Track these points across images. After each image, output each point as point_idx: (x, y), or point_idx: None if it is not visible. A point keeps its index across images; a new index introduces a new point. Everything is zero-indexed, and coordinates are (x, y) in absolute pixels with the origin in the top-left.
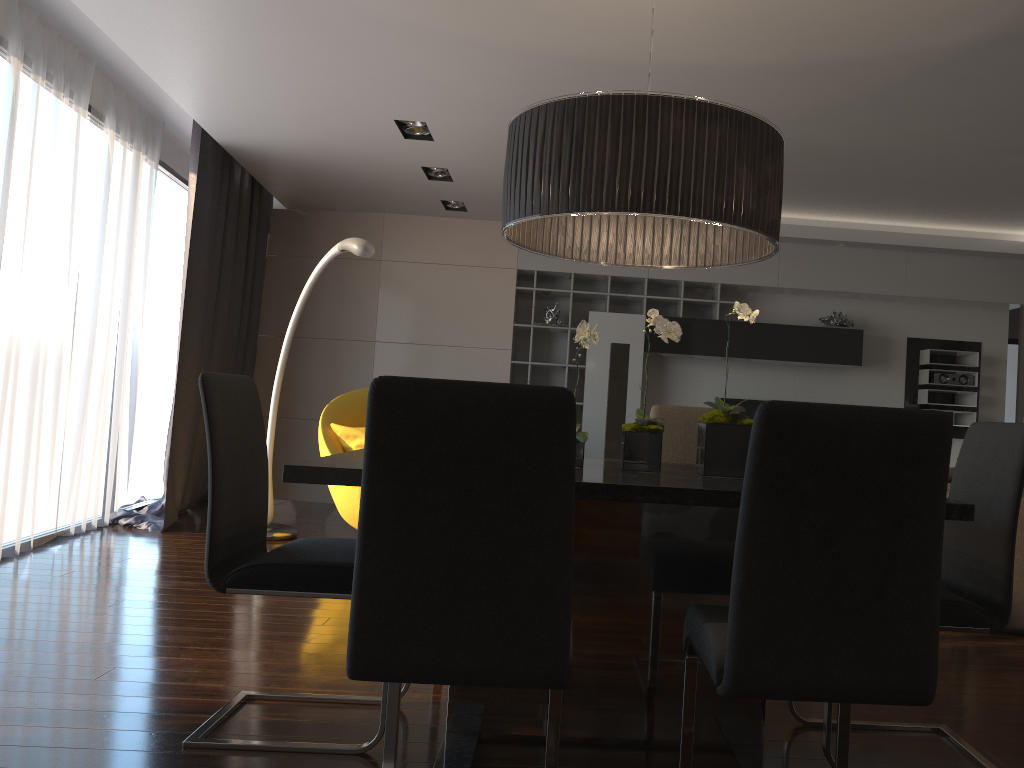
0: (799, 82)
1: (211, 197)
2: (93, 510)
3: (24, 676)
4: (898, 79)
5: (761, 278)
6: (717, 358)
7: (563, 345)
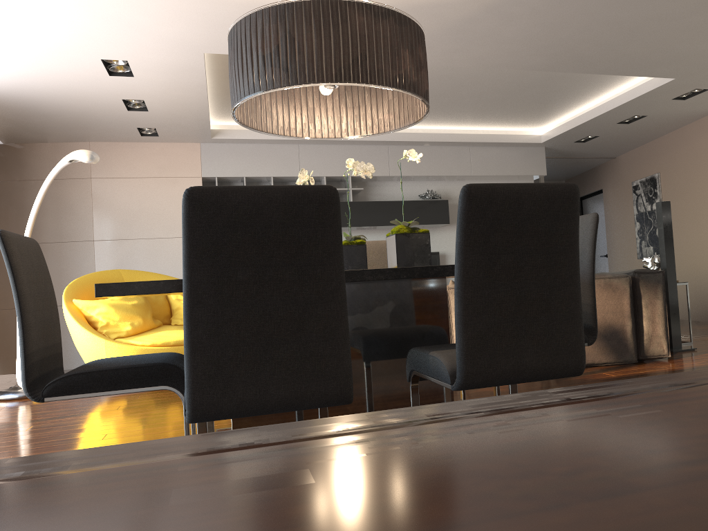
0: None
1: None
2: None
3: None
4: (469, 17)
5: (378, 170)
6: (354, 228)
7: None
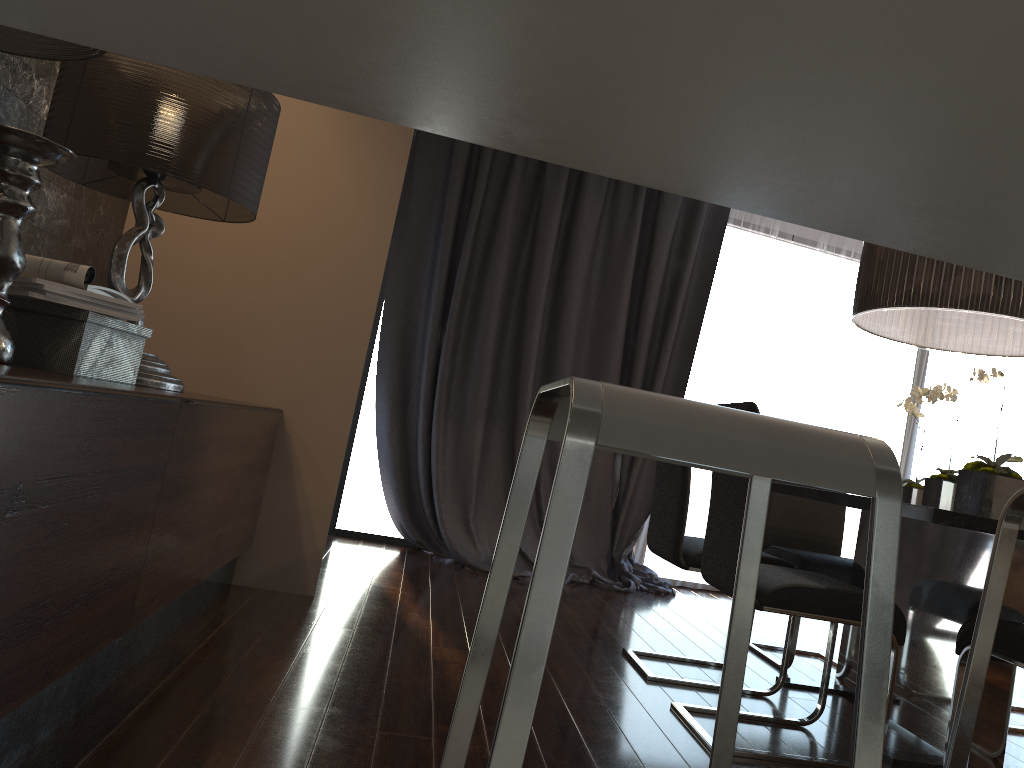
0: None
1: None
2: None
3: (781, 626)
4: None
5: None
6: None
7: None
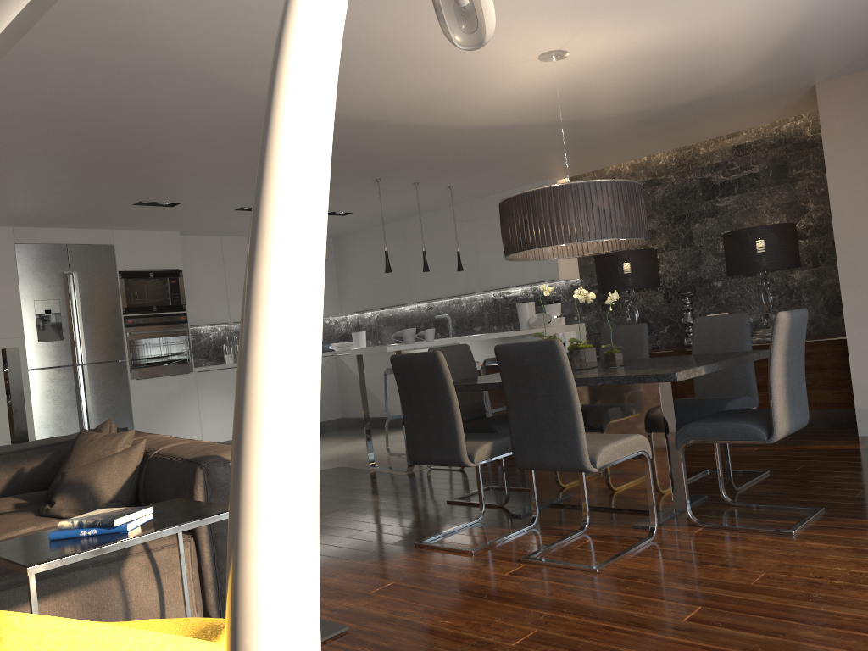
0: (237, 49)
1: None
2: None
3: None
4: (218, 80)
5: None
6: None
7: None
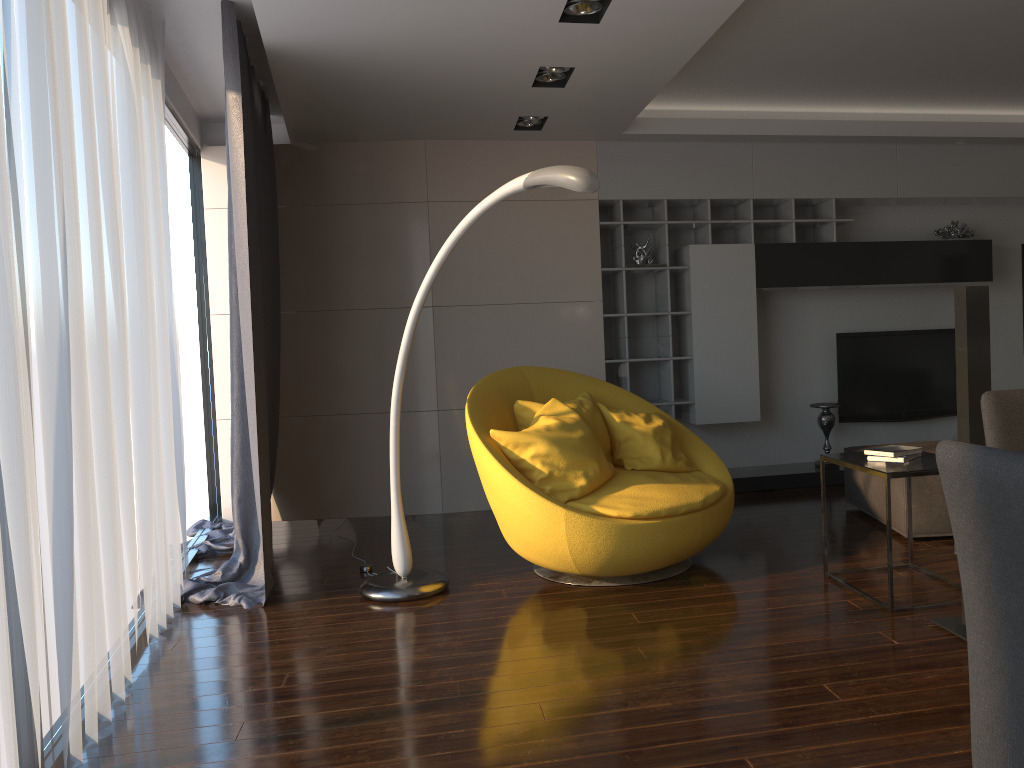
0: None
1: (250, 127)
2: (166, 594)
3: None
4: None
5: (879, 188)
6: (829, 287)
7: (650, 289)
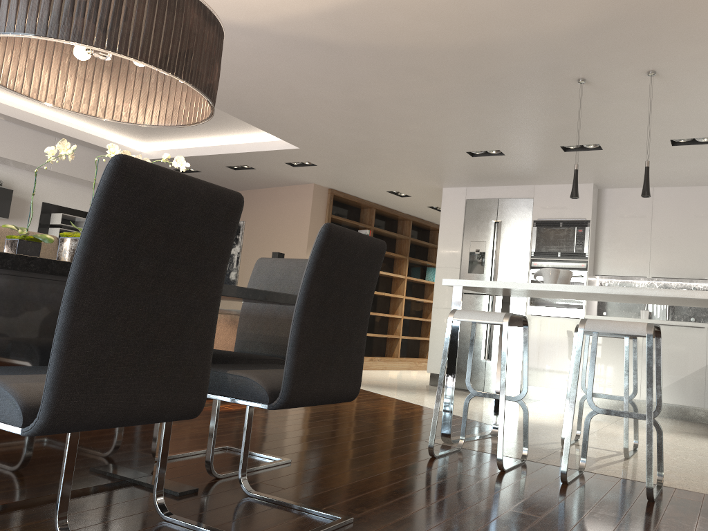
0: None
1: None
2: None
3: None
4: None
5: None
6: None
7: None
